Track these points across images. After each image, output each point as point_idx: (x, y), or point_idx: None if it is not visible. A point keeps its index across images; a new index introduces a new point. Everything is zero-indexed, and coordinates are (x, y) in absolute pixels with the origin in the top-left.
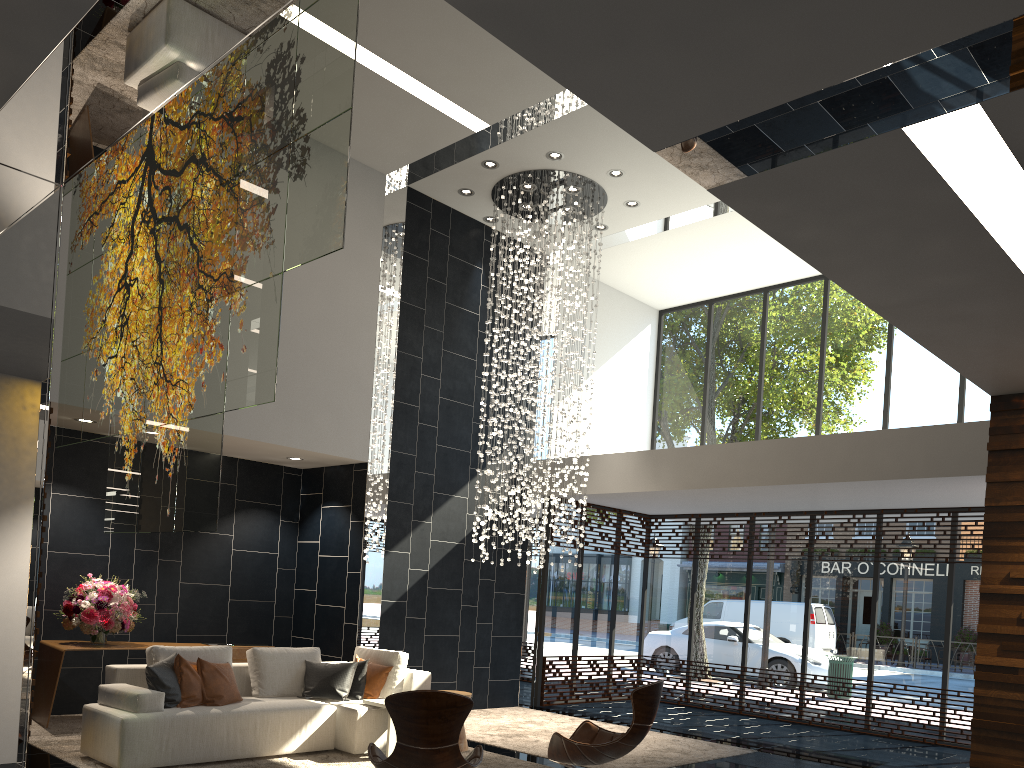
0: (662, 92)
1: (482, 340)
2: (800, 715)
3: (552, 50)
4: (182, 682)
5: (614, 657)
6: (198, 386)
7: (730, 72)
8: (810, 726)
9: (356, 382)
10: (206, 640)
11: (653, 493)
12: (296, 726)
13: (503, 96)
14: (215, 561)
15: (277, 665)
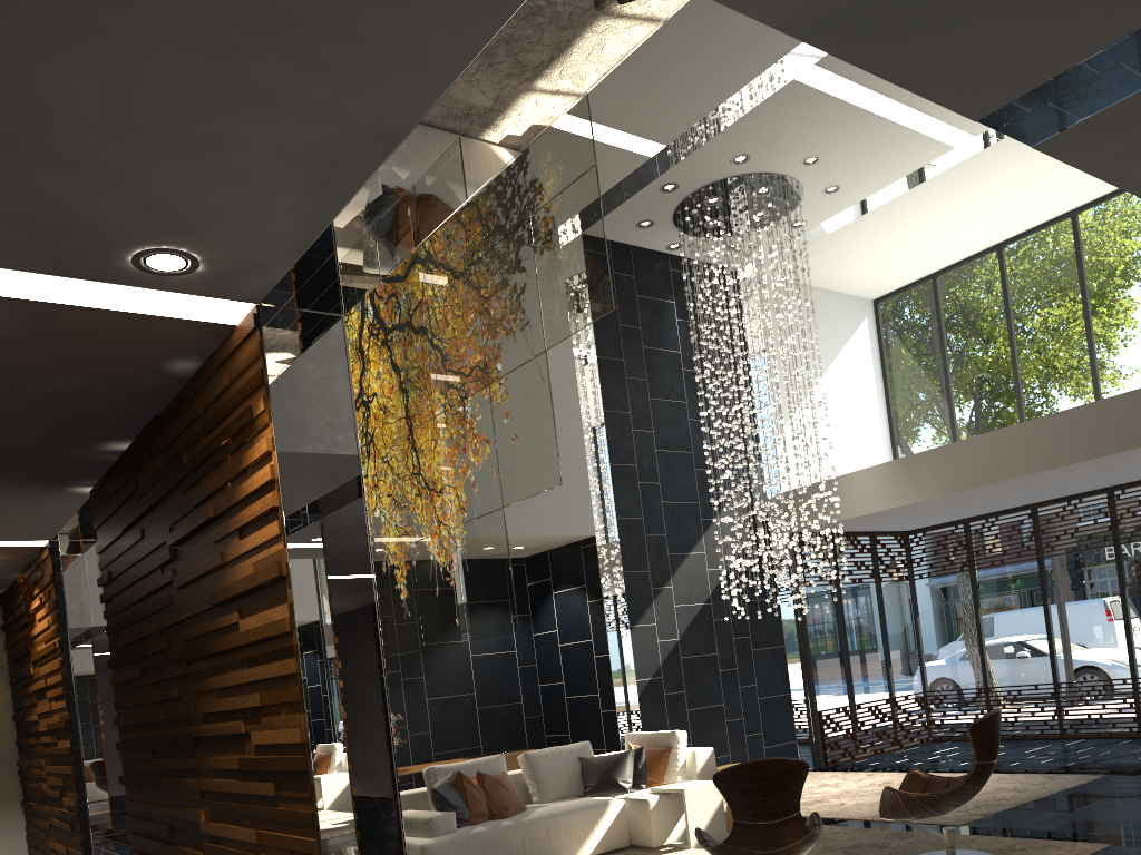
0: (995, 55)
1: (688, 379)
2: (1140, 727)
3: (877, 44)
4: (467, 799)
5: (896, 699)
6: (468, 487)
7: (1078, 12)
8: None
9: (568, 453)
10: (462, 754)
11: (914, 505)
12: (588, 827)
13: (678, 110)
14: (456, 671)
15: (552, 766)
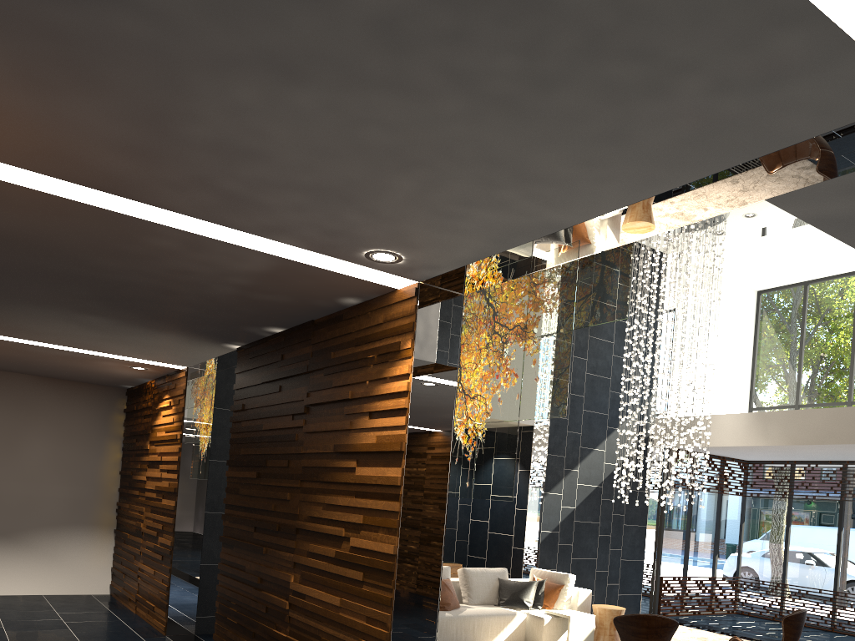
0: None
1: (618, 326)
2: None
3: None
4: None
5: (716, 578)
6: (494, 400)
7: None
8: None
9: None
10: None
11: (761, 447)
12: (500, 628)
13: None
14: None
15: (480, 581)
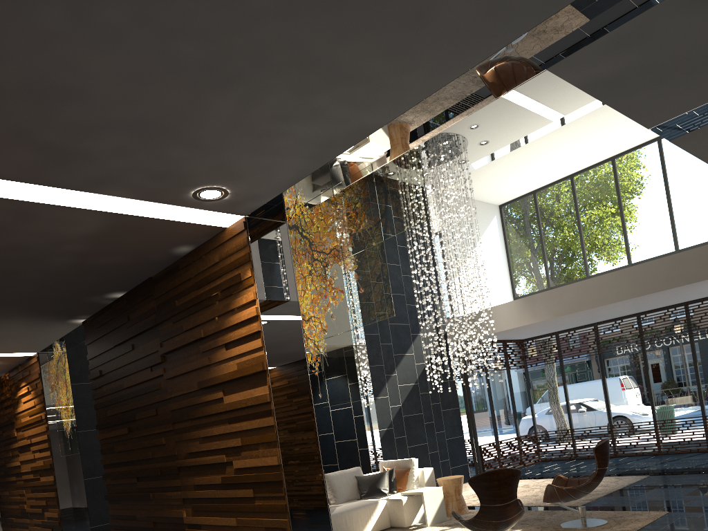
0: (669, 99)
1: (401, 251)
2: (659, 448)
3: (618, 94)
4: None
5: (520, 437)
6: (328, 318)
7: None
8: (668, 454)
9: None
10: None
11: (533, 324)
12: (367, 516)
13: None
14: None
15: (341, 482)
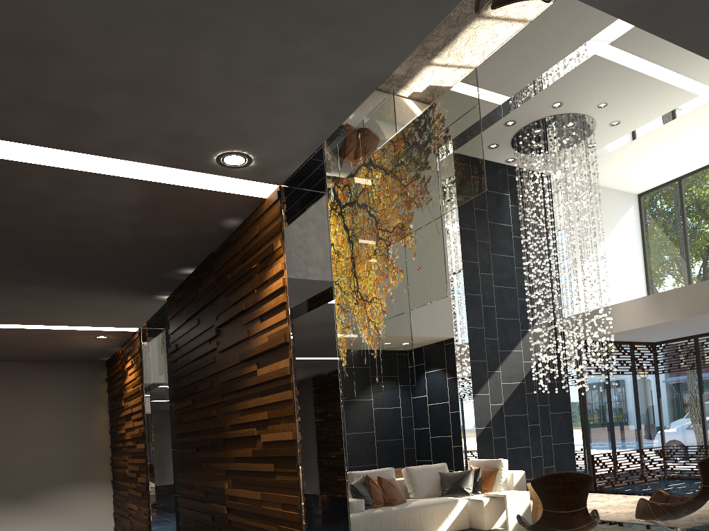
0: None
1: (516, 242)
2: None
3: (671, 22)
4: (371, 492)
5: (643, 450)
6: (387, 299)
7: None
8: None
9: None
10: (365, 468)
11: (662, 324)
12: (444, 514)
13: (519, 75)
14: (364, 417)
15: (422, 477)
